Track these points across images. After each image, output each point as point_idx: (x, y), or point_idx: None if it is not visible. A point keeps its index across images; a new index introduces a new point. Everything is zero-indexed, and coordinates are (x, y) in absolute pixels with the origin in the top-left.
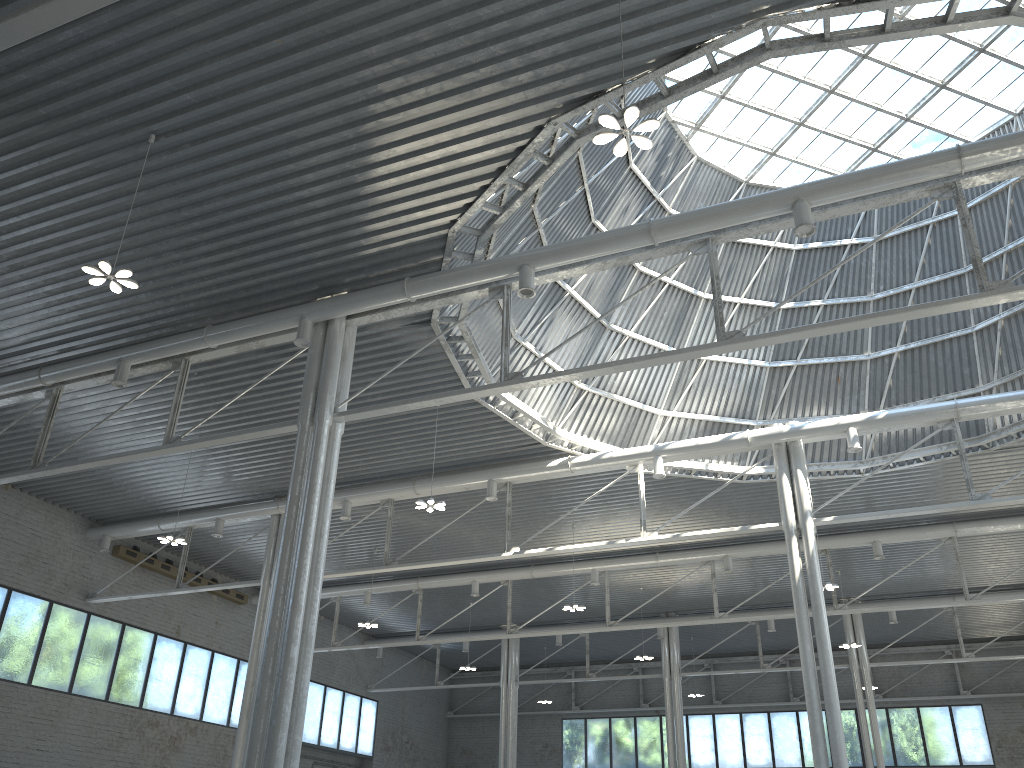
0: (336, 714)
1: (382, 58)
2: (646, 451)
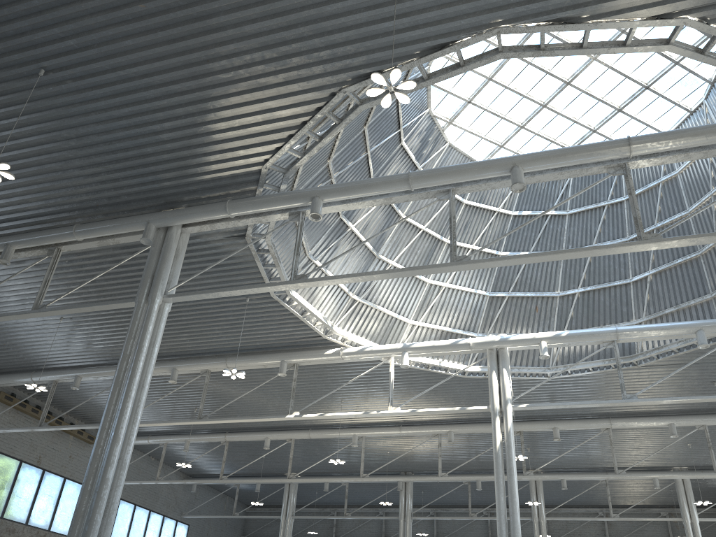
0: (156, 532)
1: (220, 28)
2: (397, 347)
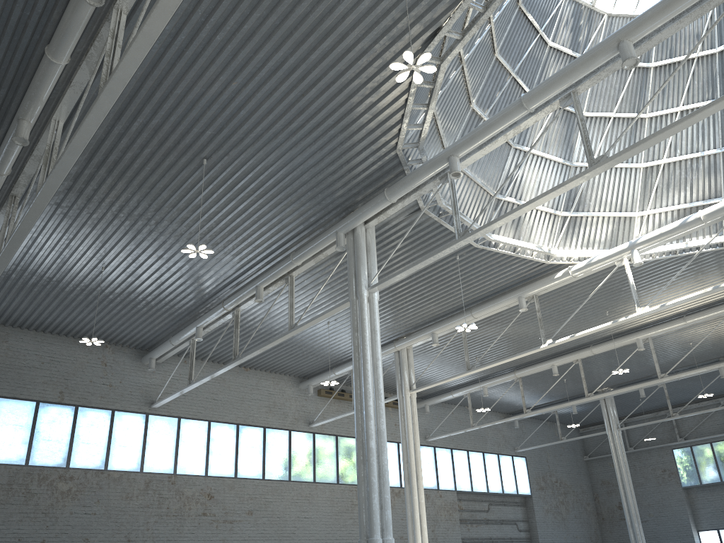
0: (496, 470)
1: (295, 67)
2: (623, 248)
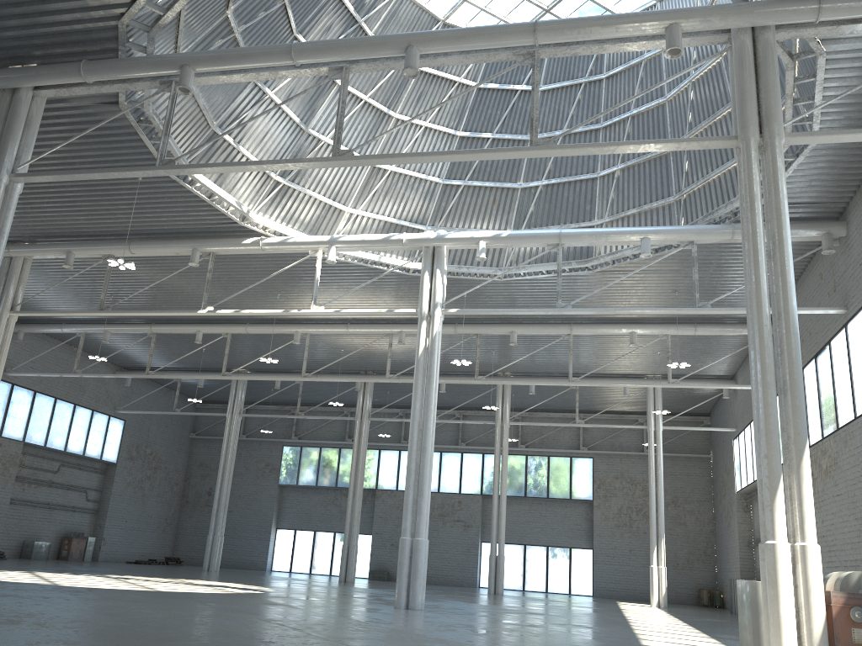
0: (84, 428)
1: None
2: (323, 240)
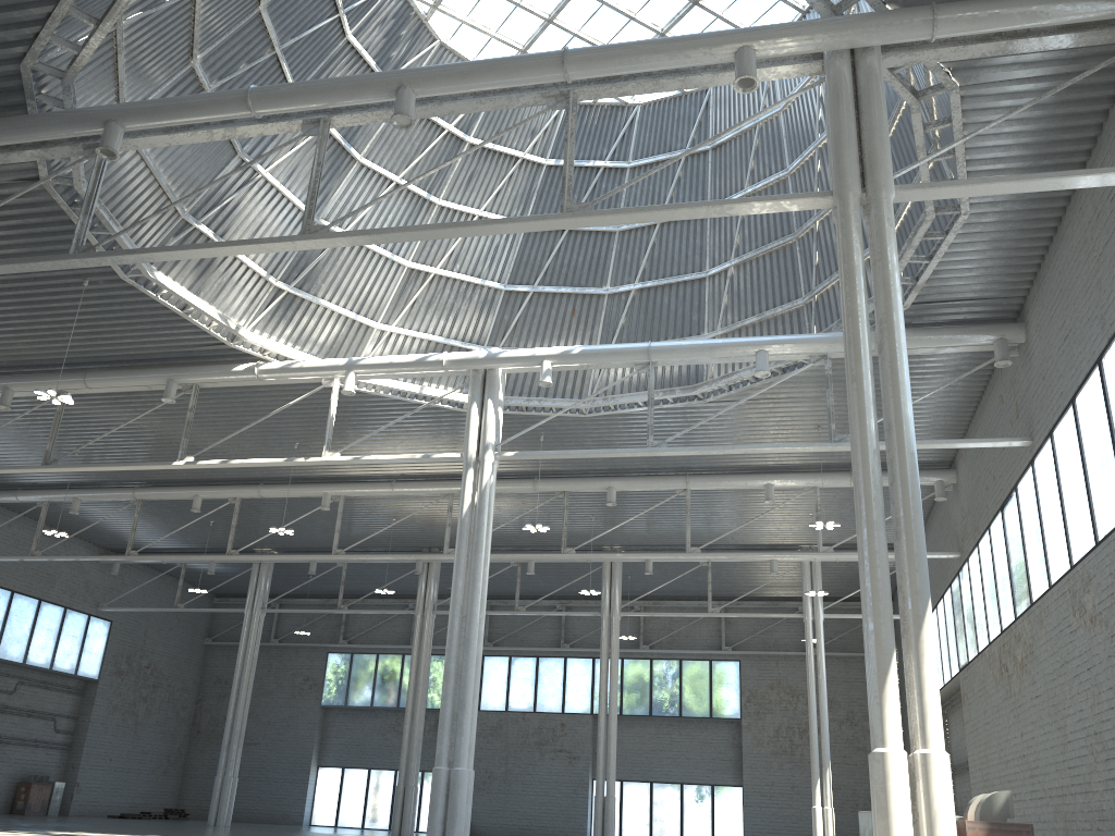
0: (52, 632)
1: None
2: (338, 364)
